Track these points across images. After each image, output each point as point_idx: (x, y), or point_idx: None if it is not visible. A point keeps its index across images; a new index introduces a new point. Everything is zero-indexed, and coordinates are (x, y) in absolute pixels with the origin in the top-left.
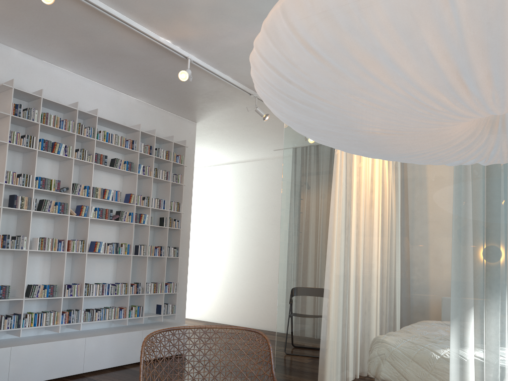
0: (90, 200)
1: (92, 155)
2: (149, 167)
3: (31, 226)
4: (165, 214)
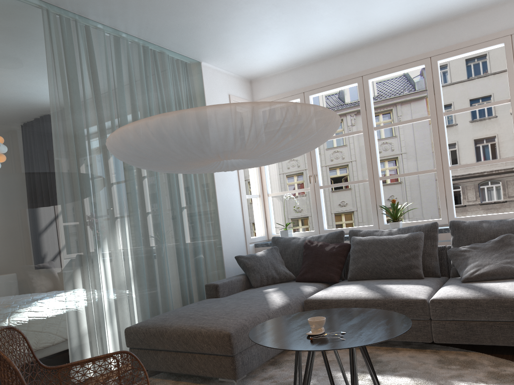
0: None
1: None
2: None
3: None
4: None
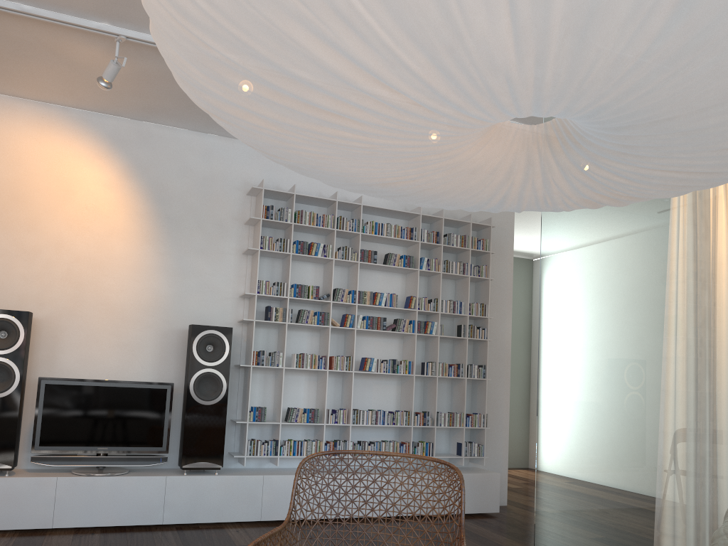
0: (356, 307)
1: (356, 253)
2: (436, 260)
3: (286, 340)
4: (464, 320)
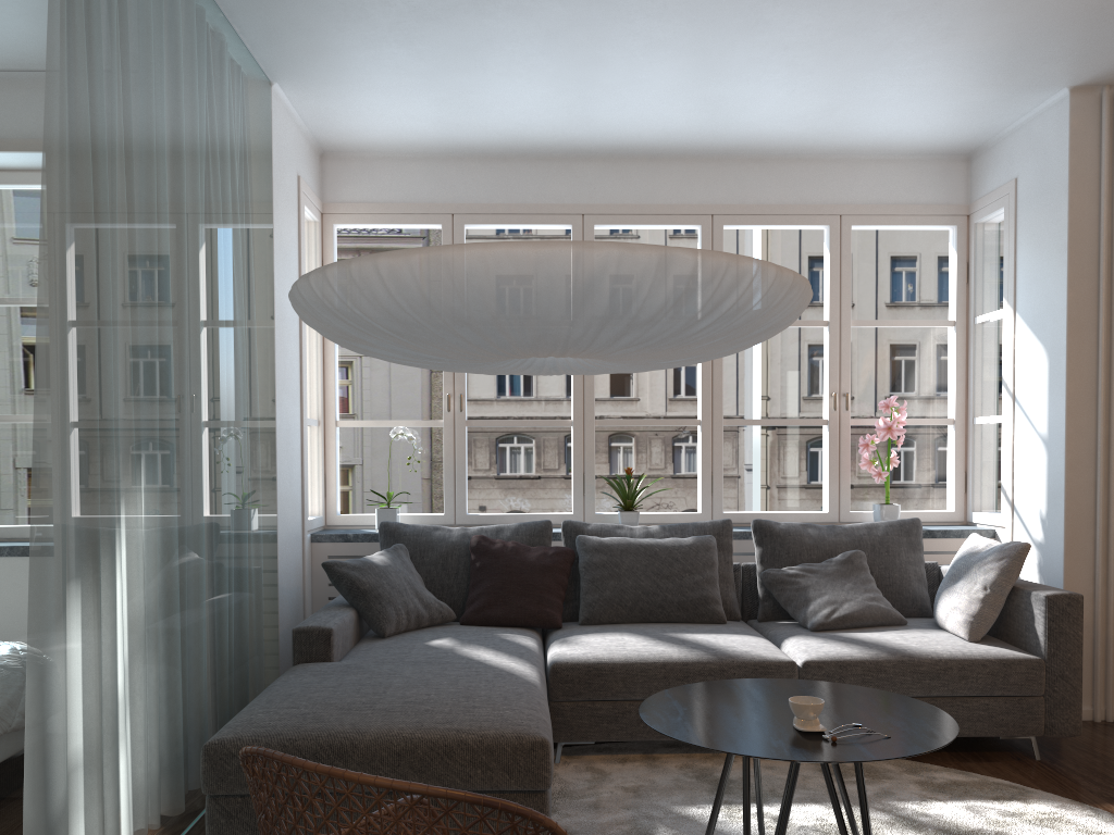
0: None
1: None
2: None
3: None
4: None
